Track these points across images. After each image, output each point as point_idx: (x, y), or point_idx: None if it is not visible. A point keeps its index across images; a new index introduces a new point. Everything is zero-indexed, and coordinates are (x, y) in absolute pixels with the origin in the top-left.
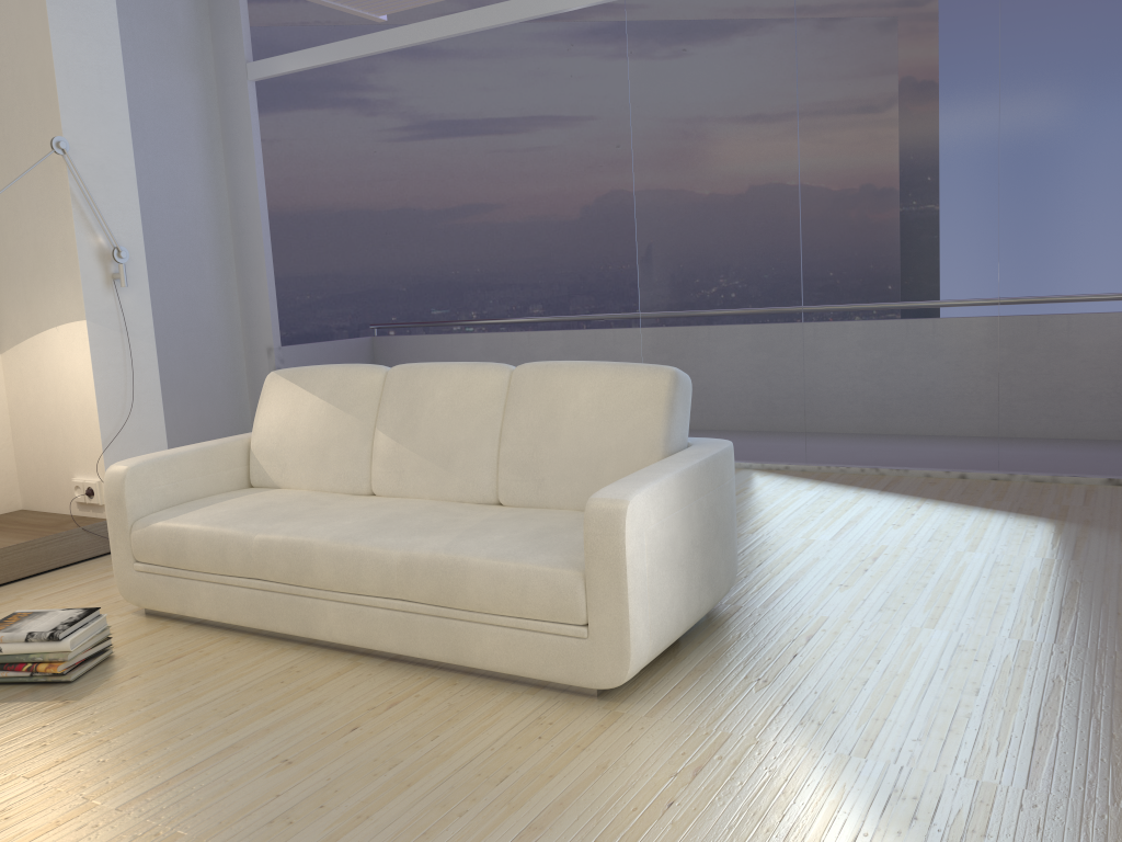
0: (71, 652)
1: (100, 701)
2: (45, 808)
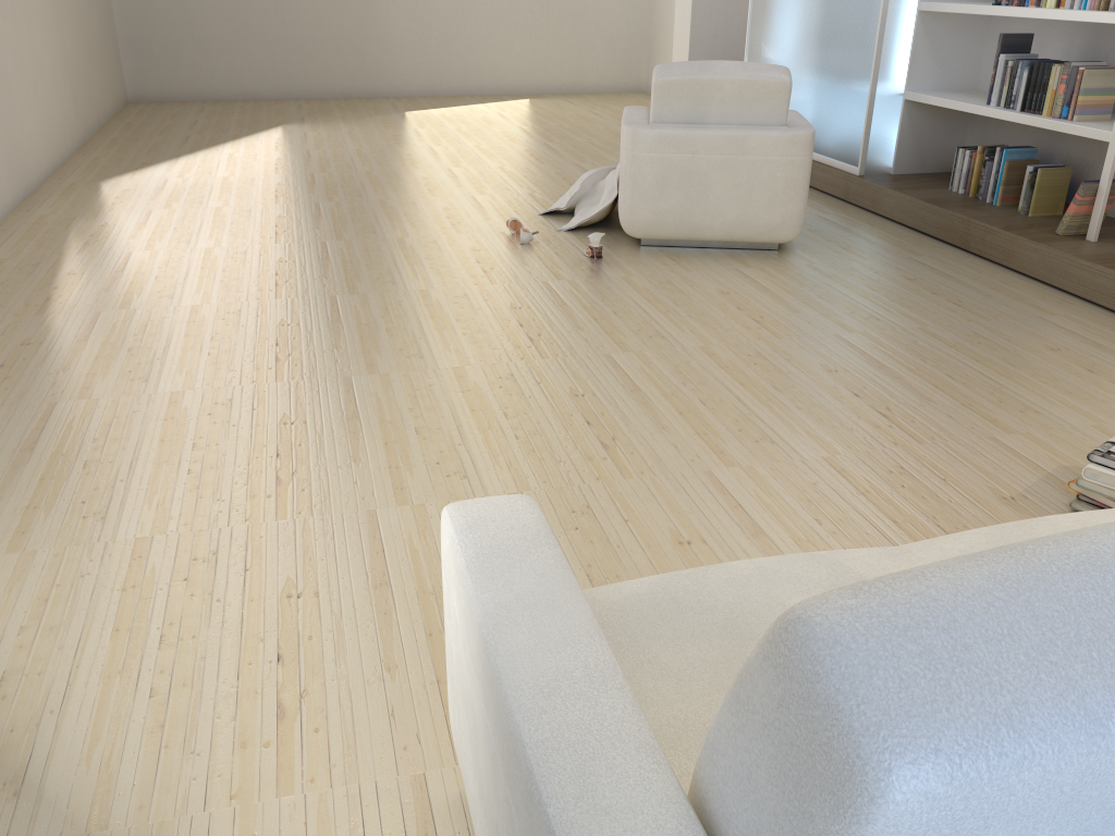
0: (1089, 482)
1: (986, 510)
2: (752, 452)
